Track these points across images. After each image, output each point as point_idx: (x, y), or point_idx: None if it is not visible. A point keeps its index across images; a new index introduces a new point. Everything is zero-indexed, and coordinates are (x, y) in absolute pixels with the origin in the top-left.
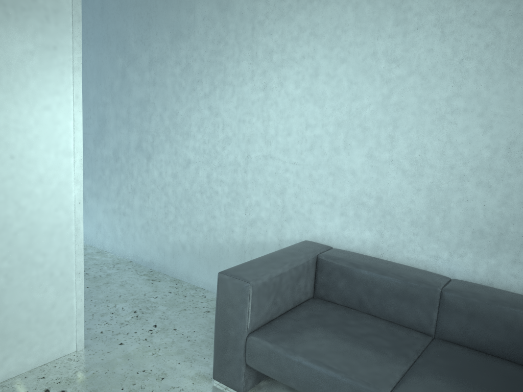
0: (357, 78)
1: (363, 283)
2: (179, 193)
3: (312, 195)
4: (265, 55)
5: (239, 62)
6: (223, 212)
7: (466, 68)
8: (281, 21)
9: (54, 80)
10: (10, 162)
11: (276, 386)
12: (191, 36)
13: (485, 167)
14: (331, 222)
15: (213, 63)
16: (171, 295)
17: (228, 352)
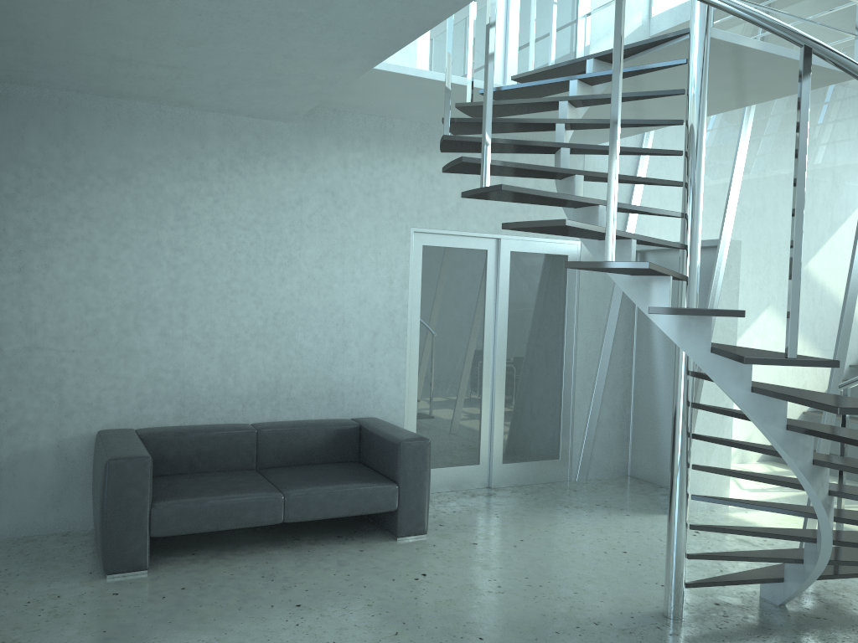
0: (143, 263)
1: (192, 446)
2: None
3: (100, 381)
4: (20, 233)
5: None
6: None
7: (239, 259)
8: (42, 199)
9: None
10: None
11: (157, 559)
12: None
13: (261, 332)
14: (127, 405)
15: None
16: None
17: (131, 534)
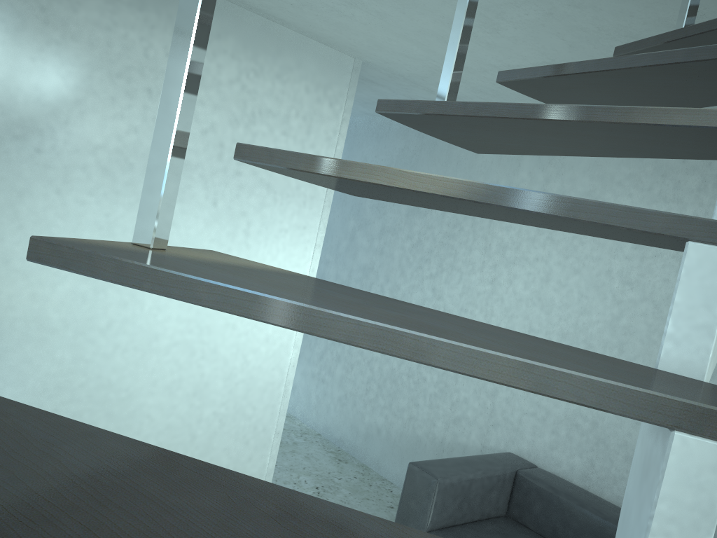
0: (588, 292)
1: (560, 511)
2: (384, 371)
3: (524, 404)
4: (499, 249)
5: (471, 249)
6: (427, 402)
7: None
8: None
9: (298, 255)
10: (248, 320)
11: None
12: (428, 214)
13: None
14: (540, 438)
15: (445, 245)
16: (356, 480)
17: None
